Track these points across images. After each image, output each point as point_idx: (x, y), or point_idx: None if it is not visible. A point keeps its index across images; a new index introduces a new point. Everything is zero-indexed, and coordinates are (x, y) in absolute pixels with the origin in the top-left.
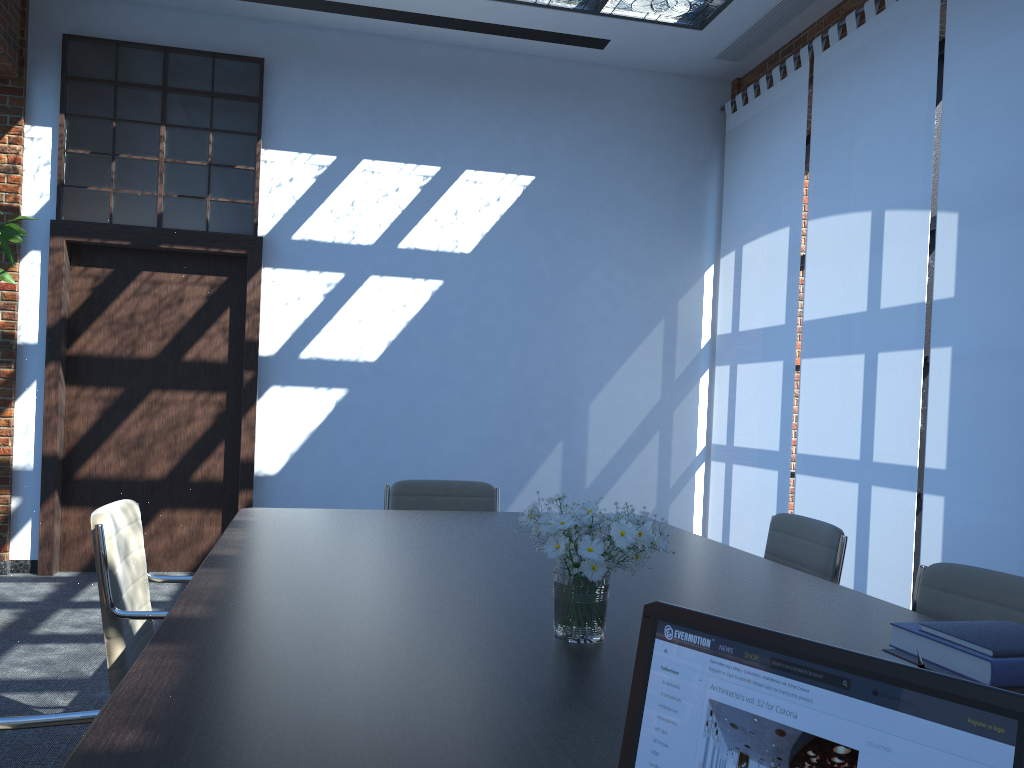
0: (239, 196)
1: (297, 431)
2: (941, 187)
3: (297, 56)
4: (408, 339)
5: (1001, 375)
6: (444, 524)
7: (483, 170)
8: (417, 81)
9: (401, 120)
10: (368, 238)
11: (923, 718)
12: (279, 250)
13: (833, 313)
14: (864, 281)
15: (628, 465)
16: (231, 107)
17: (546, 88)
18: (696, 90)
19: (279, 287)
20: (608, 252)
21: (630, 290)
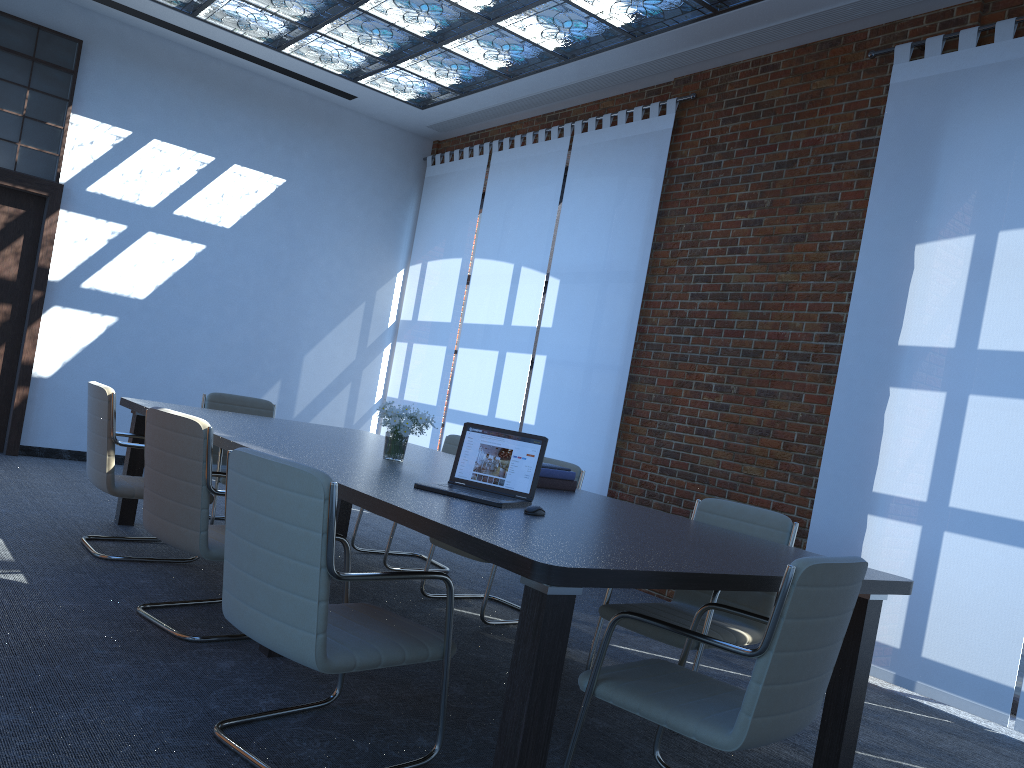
0: (46, 147)
1: (71, 345)
2: (553, 262)
3: (110, 44)
4: (172, 286)
5: (568, 375)
6: (263, 420)
7: (248, 167)
8: (205, 87)
9: (189, 115)
10: (150, 202)
11: (526, 442)
12: (74, 197)
13: (483, 322)
14: (504, 306)
15: (326, 404)
16: (49, 73)
17: (303, 115)
18: (409, 141)
19: (71, 227)
20: (332, 246)
21: (344, 277)
